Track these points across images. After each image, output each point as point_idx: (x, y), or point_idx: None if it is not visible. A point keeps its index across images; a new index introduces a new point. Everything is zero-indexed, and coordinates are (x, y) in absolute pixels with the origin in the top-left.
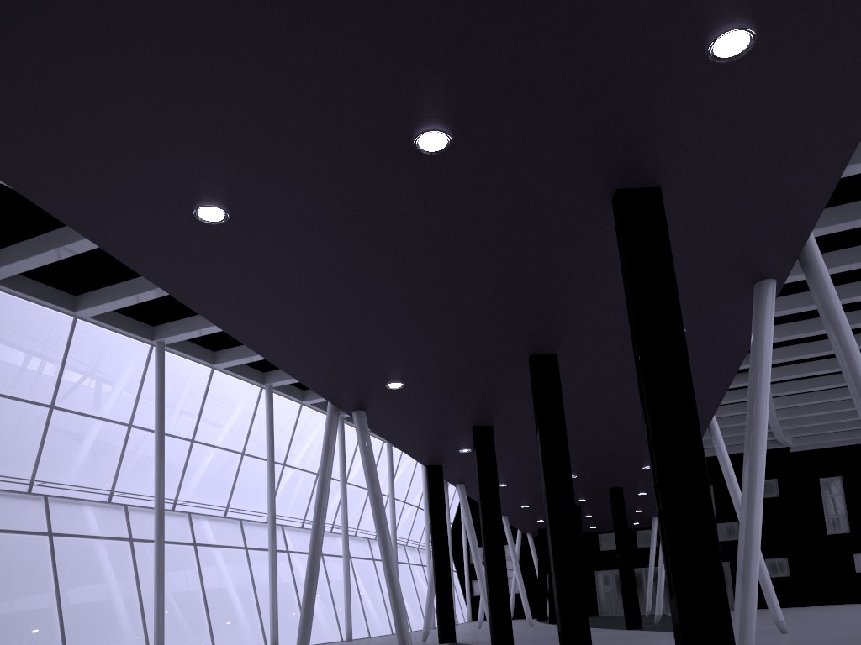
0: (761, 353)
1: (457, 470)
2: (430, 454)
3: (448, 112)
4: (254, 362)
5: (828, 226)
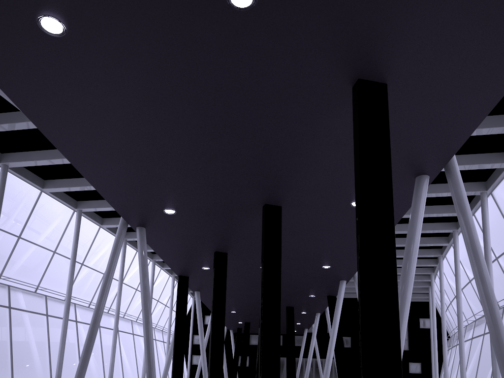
0: (417, 220)
1: (198, 281)
2: (182, 267)
3: None
4: (71, 192)
5: None
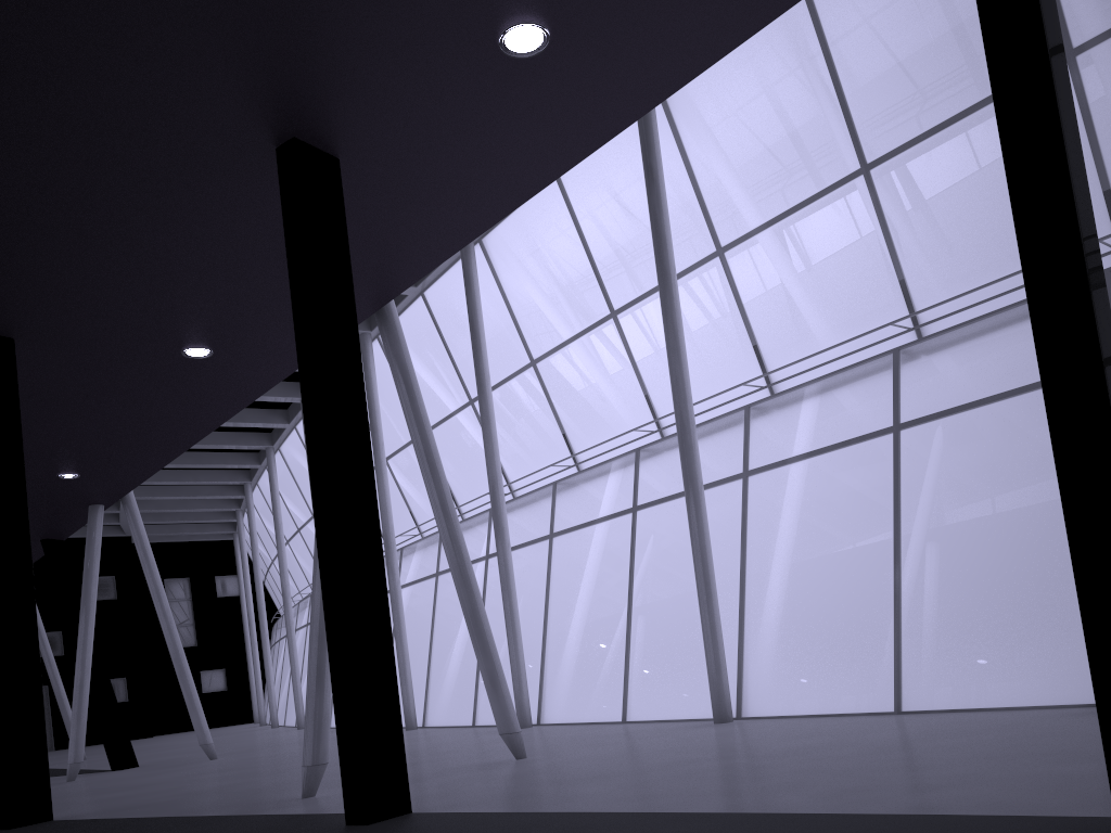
0: None
1: None
2: None
3: None
4: None
5: None
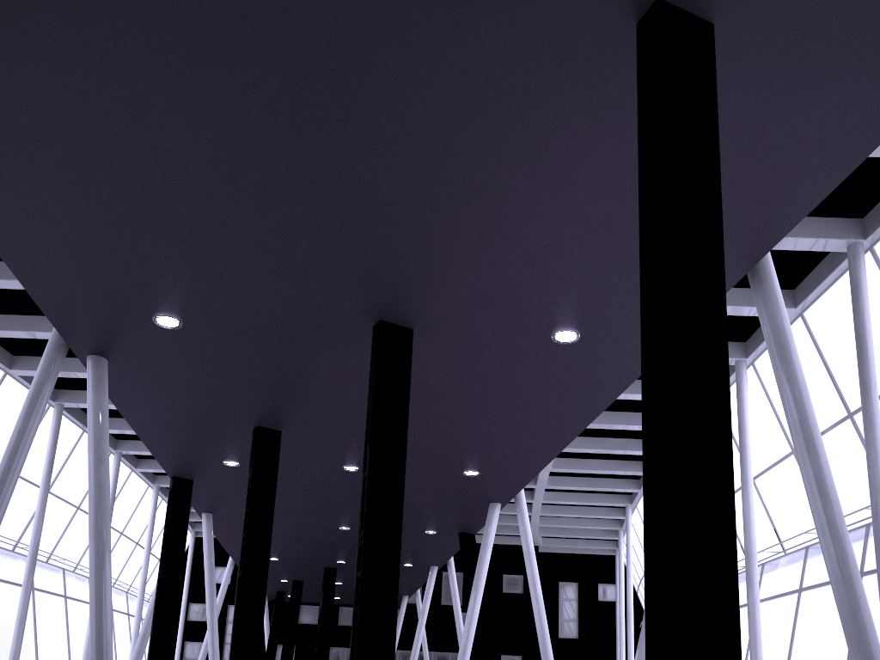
0: None
1: (211, 492)
2: (182, 459)
3: None
4: None
5: None
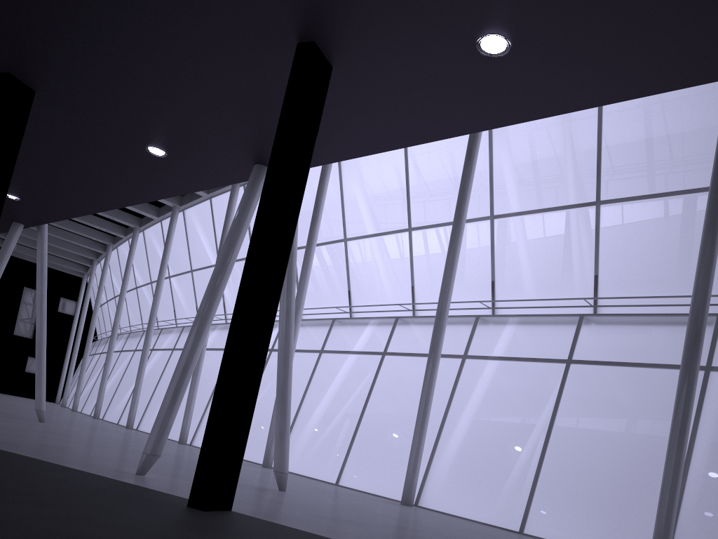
0: (246, 221)
1: None
2: None
3: None
4: None
5: None
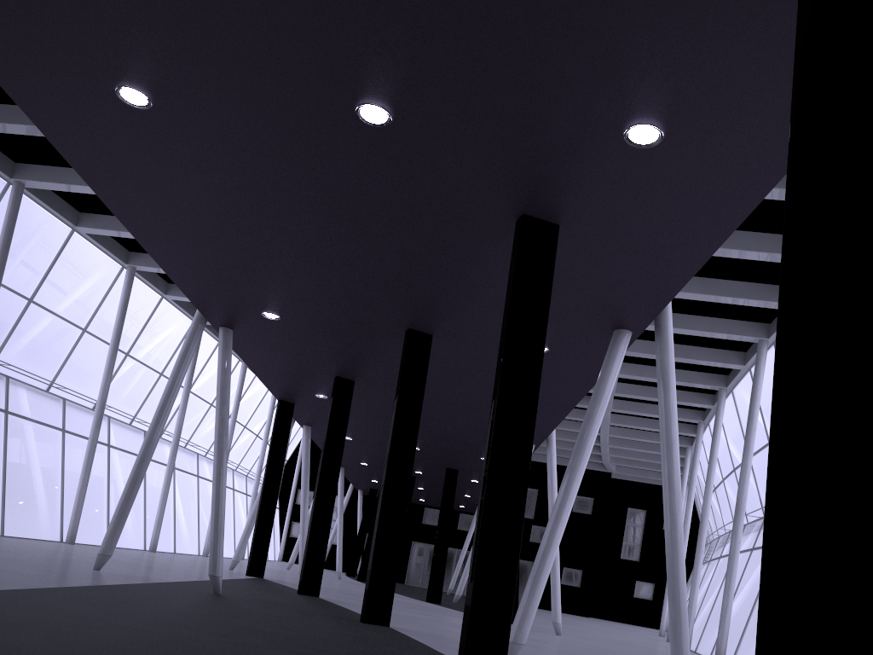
0: (602, 391)
1: (308, 412)
2: (285, 390)
3: (395, 96)
4: (122, 237)
5: (692, 293)
